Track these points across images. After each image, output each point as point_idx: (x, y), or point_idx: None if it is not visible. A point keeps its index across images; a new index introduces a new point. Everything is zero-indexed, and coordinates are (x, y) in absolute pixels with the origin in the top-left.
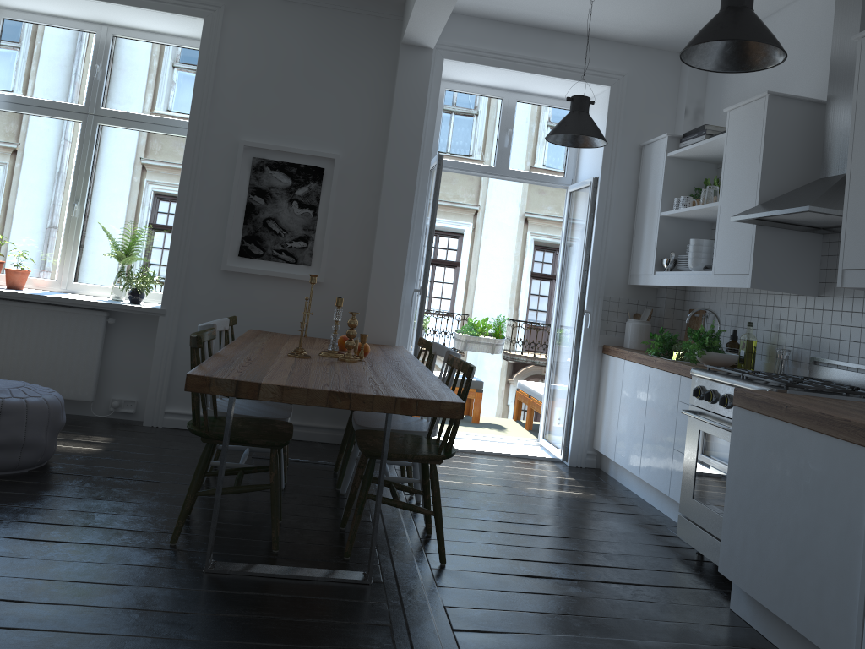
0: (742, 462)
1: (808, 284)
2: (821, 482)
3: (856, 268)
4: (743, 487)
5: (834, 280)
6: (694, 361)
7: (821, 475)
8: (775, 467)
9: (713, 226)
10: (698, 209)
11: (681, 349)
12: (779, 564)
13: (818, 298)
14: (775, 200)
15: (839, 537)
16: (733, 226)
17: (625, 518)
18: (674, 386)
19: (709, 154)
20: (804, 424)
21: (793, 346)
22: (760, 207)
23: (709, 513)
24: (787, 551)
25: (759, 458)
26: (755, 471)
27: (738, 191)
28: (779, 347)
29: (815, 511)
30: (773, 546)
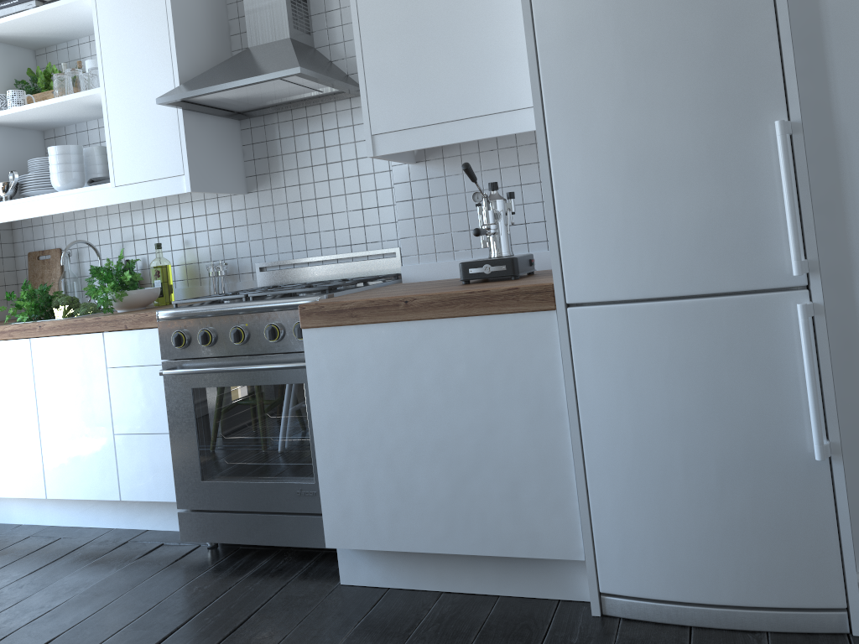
0: (338, 396)
1: (239, 180)
2: (486, 372)
3: (392, 130)
4: (349, 425)
5: (268, 170)
6: (110, 309)
7: (484, 364)
8: (402, 382)
9: (47, 135)
10: (56, 104)
11: (68, 301)
12: (438, 492)
13: (250, 195)
14: (215, 73)
15: (529, 423)
16: (139, 117)
17: (74, 561)
18: (93, 351)
19: (38, 30)
20: (443, 314)
21: (224, 258)
22: (199, 82)
23: (241, 487)
24: (449, 472)
25: (371, 379)
26: (367, 399)
27: (137, 69)
28: (202, 265)
29: (484, 409)
30: (422, 476)
